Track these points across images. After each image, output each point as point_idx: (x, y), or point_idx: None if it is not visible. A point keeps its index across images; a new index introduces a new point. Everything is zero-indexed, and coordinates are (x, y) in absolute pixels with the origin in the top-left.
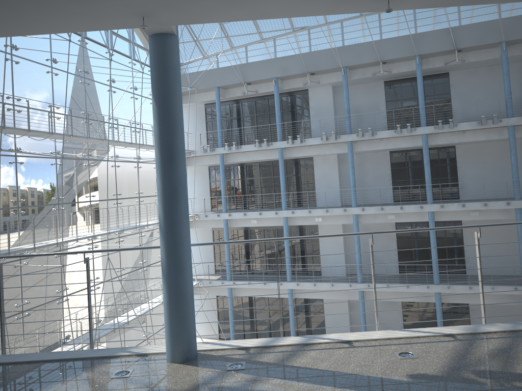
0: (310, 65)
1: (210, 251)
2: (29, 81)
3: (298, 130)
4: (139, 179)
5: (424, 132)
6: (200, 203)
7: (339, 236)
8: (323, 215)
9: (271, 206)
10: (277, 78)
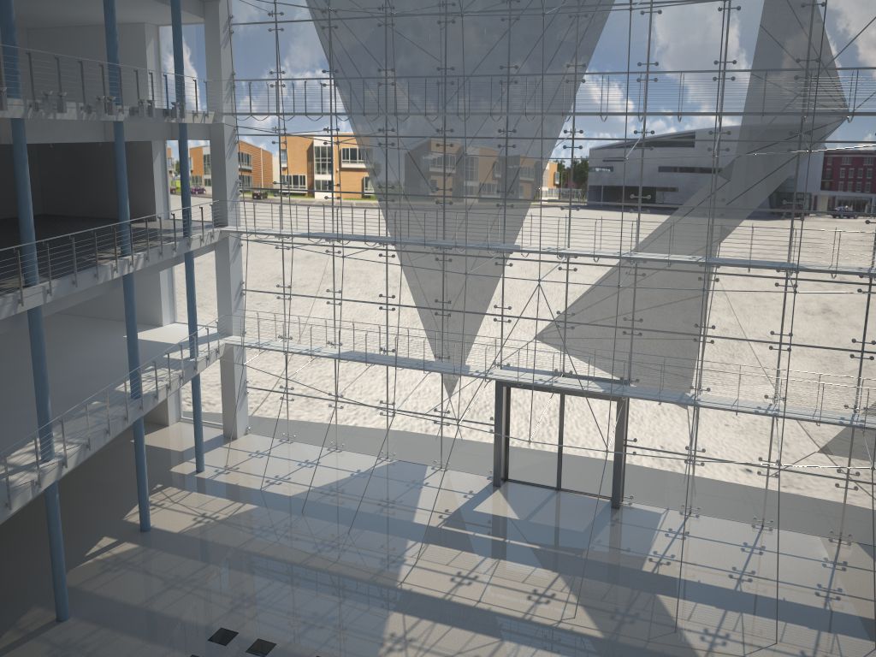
0: None
1: None
2: (604, 36)
3: None
4: None
5: None
6: None
7: None
8: None
9: None
10: None
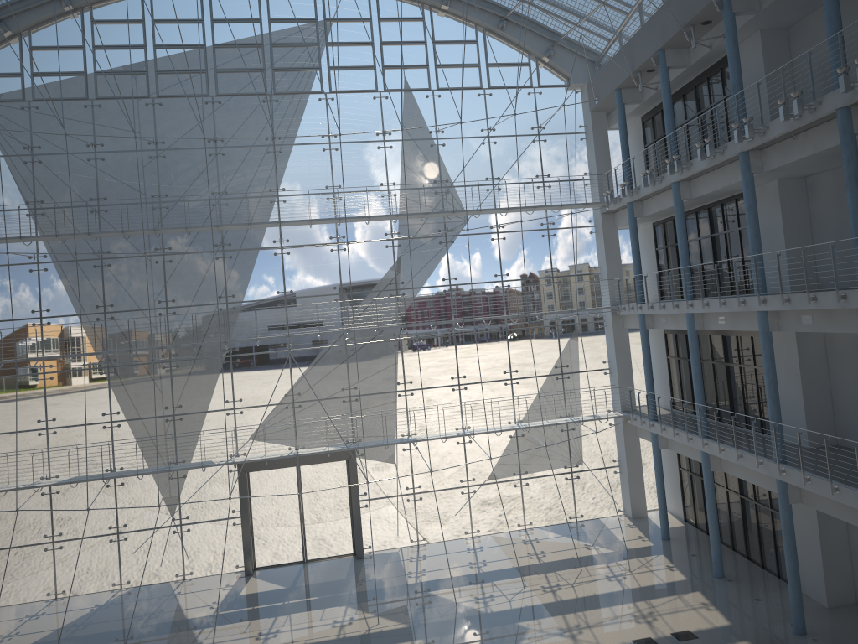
0: (685, 10)
1: (665, 368)
2: (297, 167)
3: (730, 138)
4: (502, 256)
5: (835, 104)
6: (650, 287)
7: (793, 359)
8: (737, 312)
9: (714, 292)
10: (660, 51)
